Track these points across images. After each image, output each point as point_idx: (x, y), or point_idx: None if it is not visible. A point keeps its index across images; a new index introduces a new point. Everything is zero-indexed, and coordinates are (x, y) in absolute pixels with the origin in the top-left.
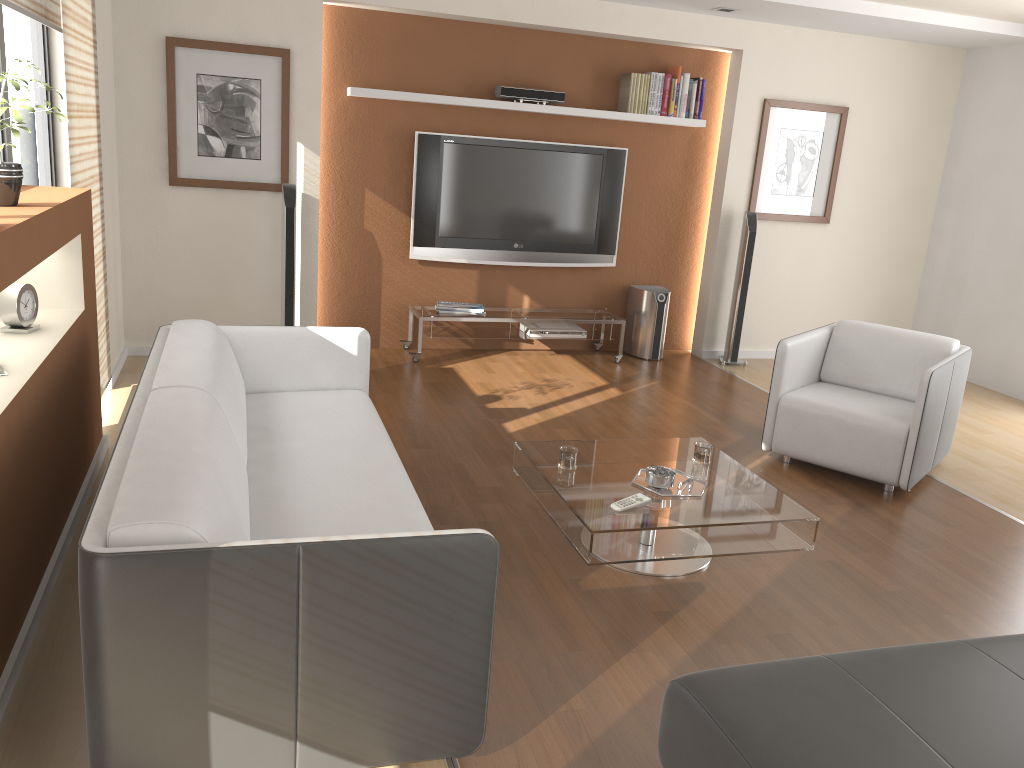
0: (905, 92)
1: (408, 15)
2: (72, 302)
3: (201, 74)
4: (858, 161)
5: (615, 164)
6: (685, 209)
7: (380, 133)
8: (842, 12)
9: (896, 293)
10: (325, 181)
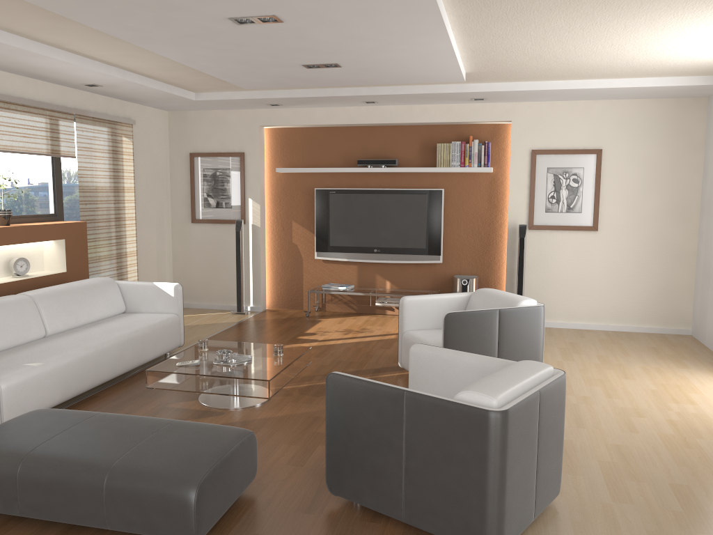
0: (653, 133)
1: (311, 127)
2: (62, 268)
3: (205, 168)
4: (618, 185)
5: (435, 199)
6: (492, 225)
7: (299, 190)
8: (538, 90)
9: (672, 282)
10: (272, 217)
